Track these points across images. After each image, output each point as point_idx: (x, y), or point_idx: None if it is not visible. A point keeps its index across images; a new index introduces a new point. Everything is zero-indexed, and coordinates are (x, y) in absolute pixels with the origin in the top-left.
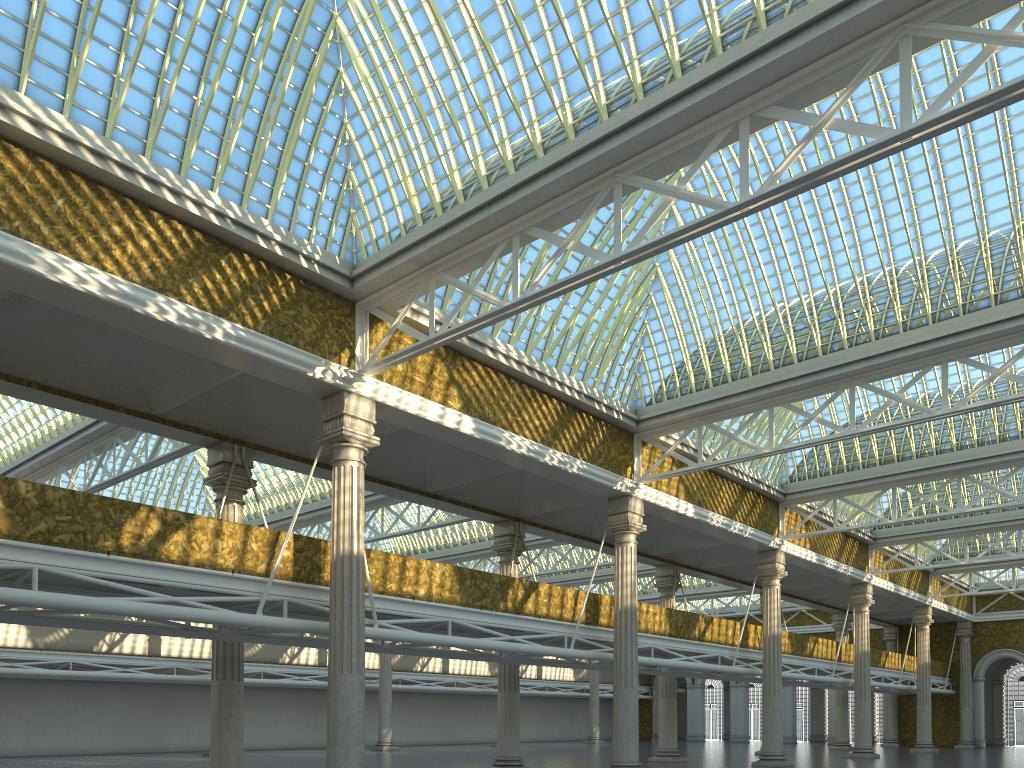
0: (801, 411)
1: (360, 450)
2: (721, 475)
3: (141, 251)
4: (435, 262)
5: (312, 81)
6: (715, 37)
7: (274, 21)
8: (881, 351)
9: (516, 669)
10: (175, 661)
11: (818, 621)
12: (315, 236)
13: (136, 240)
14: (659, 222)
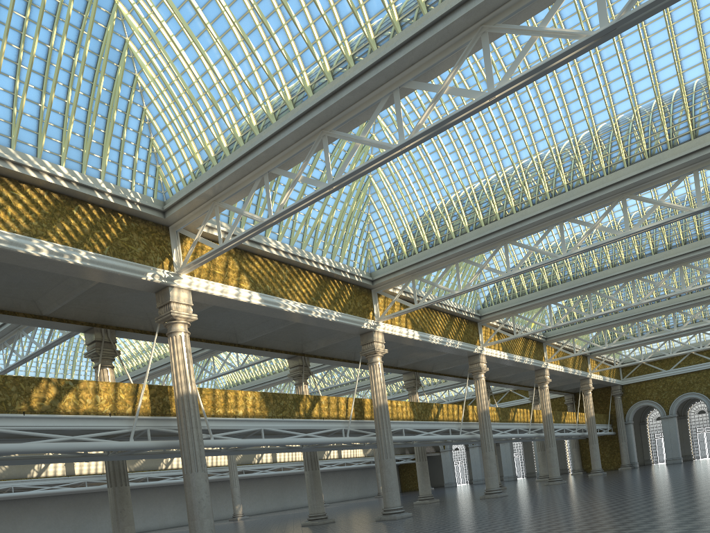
0: (476, 263)
1: (185, 324)
2: (435, 309)
3: (18, 211)
4: (216, 196)
5: (118, 84)
6: (370, 39)
7: (86, 49)
8: (520, 219)
9: (315, 454)
10: (85, 477)
11: (521, 396)
12: (135, 186)
13: (13, 204)
14: (367, 148)
